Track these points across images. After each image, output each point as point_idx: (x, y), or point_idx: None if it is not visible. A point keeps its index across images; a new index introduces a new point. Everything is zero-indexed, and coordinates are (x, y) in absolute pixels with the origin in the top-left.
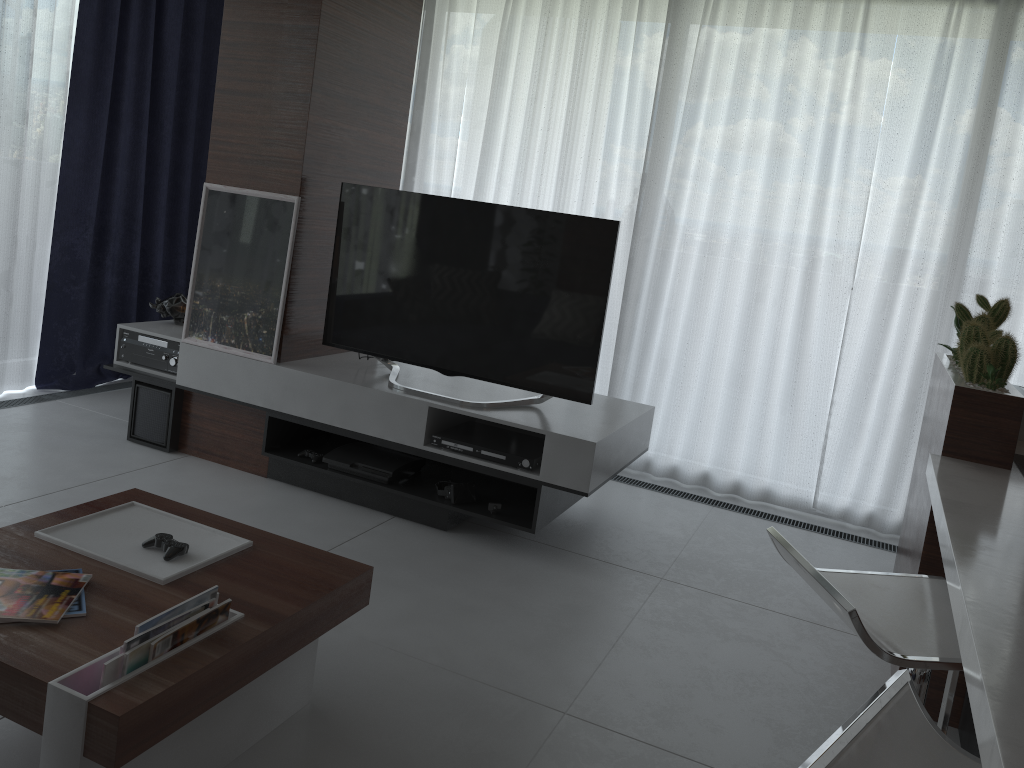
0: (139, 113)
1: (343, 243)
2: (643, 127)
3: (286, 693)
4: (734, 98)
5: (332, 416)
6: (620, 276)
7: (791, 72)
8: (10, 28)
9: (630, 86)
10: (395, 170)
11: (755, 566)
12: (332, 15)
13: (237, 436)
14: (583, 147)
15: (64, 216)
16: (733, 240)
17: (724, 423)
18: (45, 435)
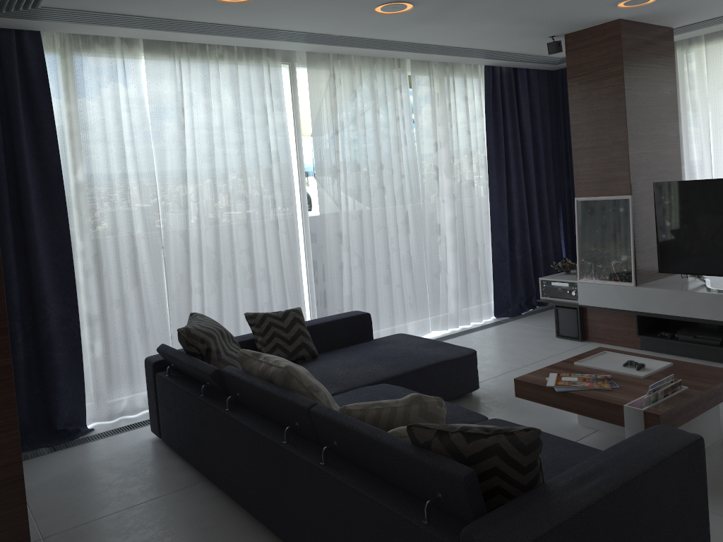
0: (518, 167)
1: (660, 215)
2: None
3: (709, 430)
4: None
5: (676, 310)
6: None
7: None
8: (460, 143)
9: None
10: (677, 167)
11: None
12: (630, 96)
13: (618, 328)
14: None
15: (494, 228)
16: None
17: None
18: (515, 338)
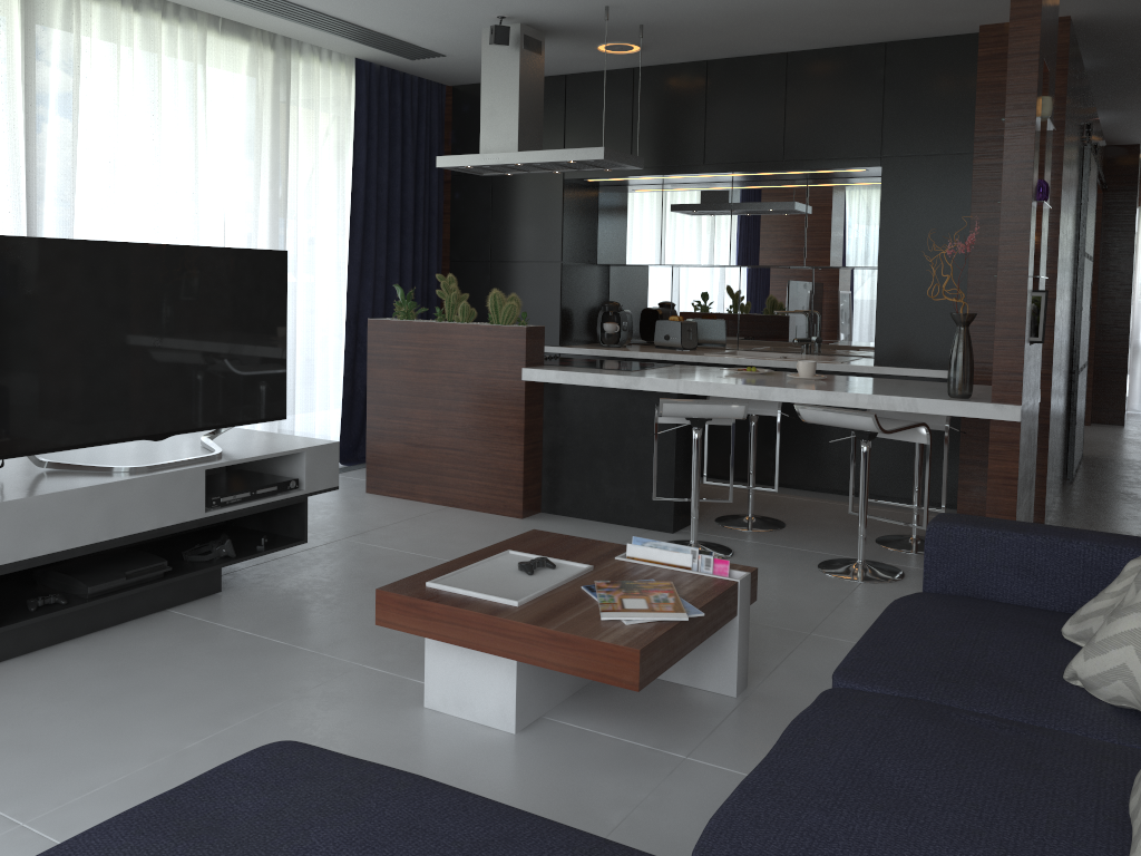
0: None
1: None
2: (16, 133)
3: None
4: (115, 109)
5: (96, 531)
6: None
7: (159, 89)
8: None
9: None
10: None
11: (323, 514)
12: None
13: None
14: None
15: None
16: None
17: None
18: None
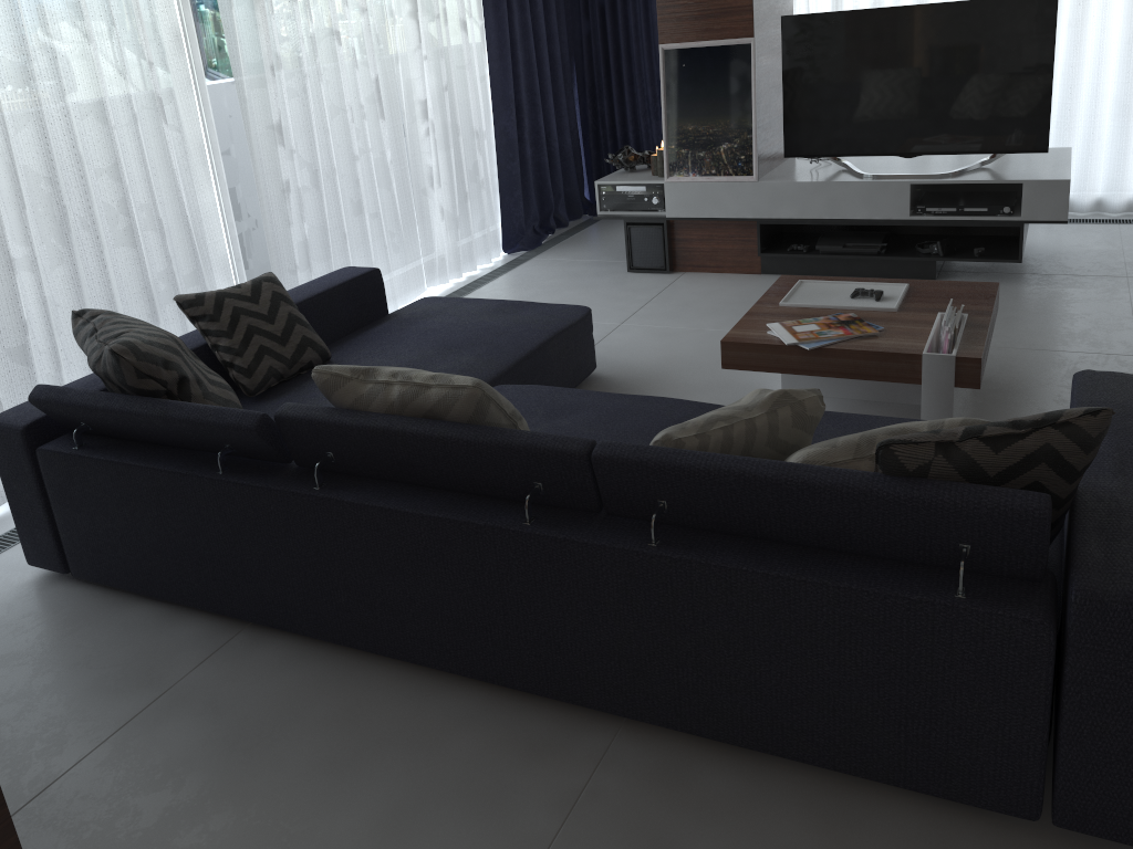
0: None
1: (790, 68)
2: None
3: None
4: None
5: (820, 211)
6: None
7: None
8: None
9: None
10: None
11: None
12: None
13: (727, 247)
14: None
15: (496, 104)
16: None
17: (1113, 152)
18: (568, 281)
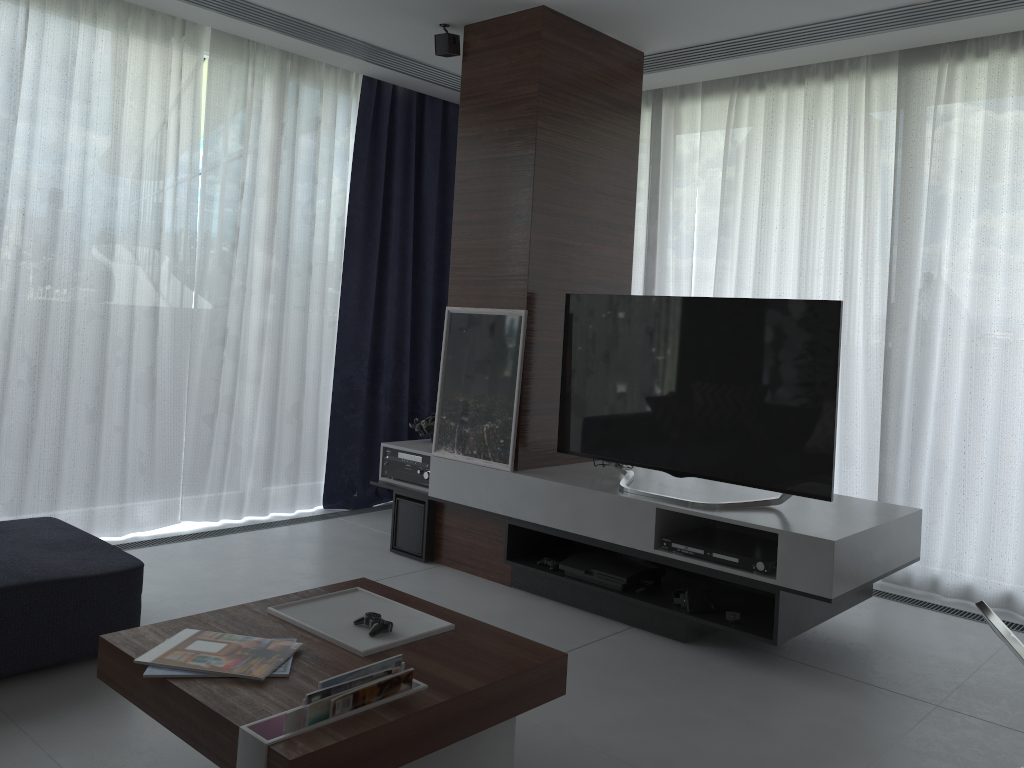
0: (404, 257)
1: (570, 351)
2: (885, 211)
3: None
4: (985, 166)
5: (565, 521)
6: (877, 371)
7: None
8: (297, 196)
9: (865, 171)
10: (624, 281)
11: None
12: (547, 141)
13: (483, 545)
14: (822, 240)
15: (343, 352)
16: (1005, 320)
17: (1023, 532)
18: (322, 546)
